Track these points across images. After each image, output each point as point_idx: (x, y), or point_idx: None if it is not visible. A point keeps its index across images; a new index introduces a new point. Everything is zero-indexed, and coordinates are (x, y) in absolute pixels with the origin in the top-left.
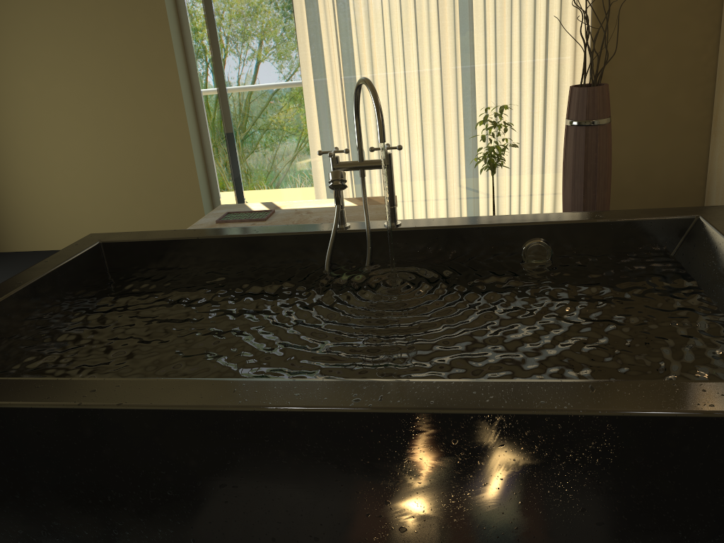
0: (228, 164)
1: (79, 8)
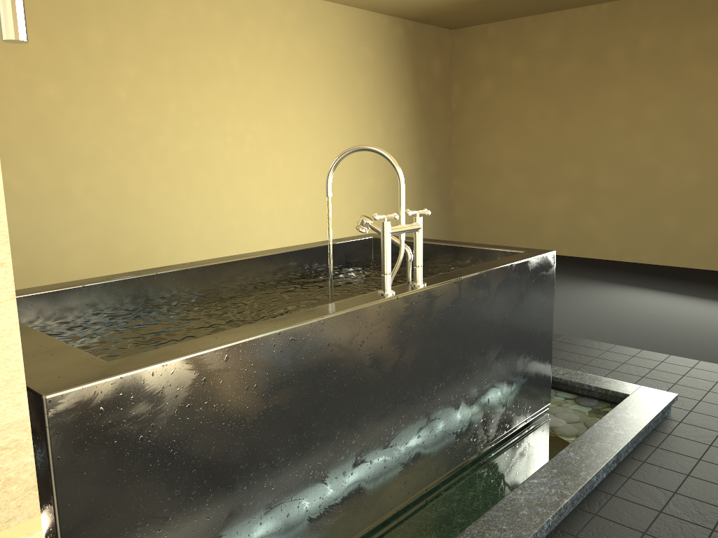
0: None
1: None
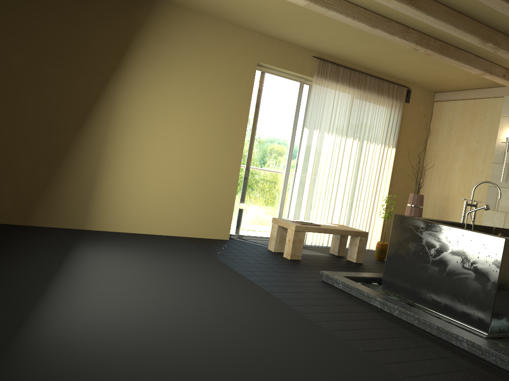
0: (240, 198)
1: (205, 103)
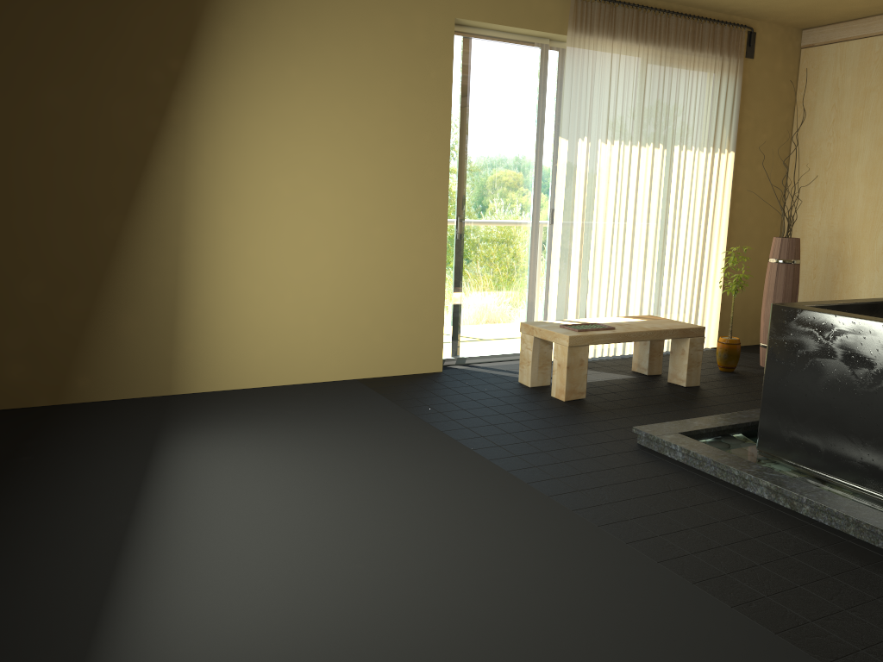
0: (454, 290)
1: (365, 117)
